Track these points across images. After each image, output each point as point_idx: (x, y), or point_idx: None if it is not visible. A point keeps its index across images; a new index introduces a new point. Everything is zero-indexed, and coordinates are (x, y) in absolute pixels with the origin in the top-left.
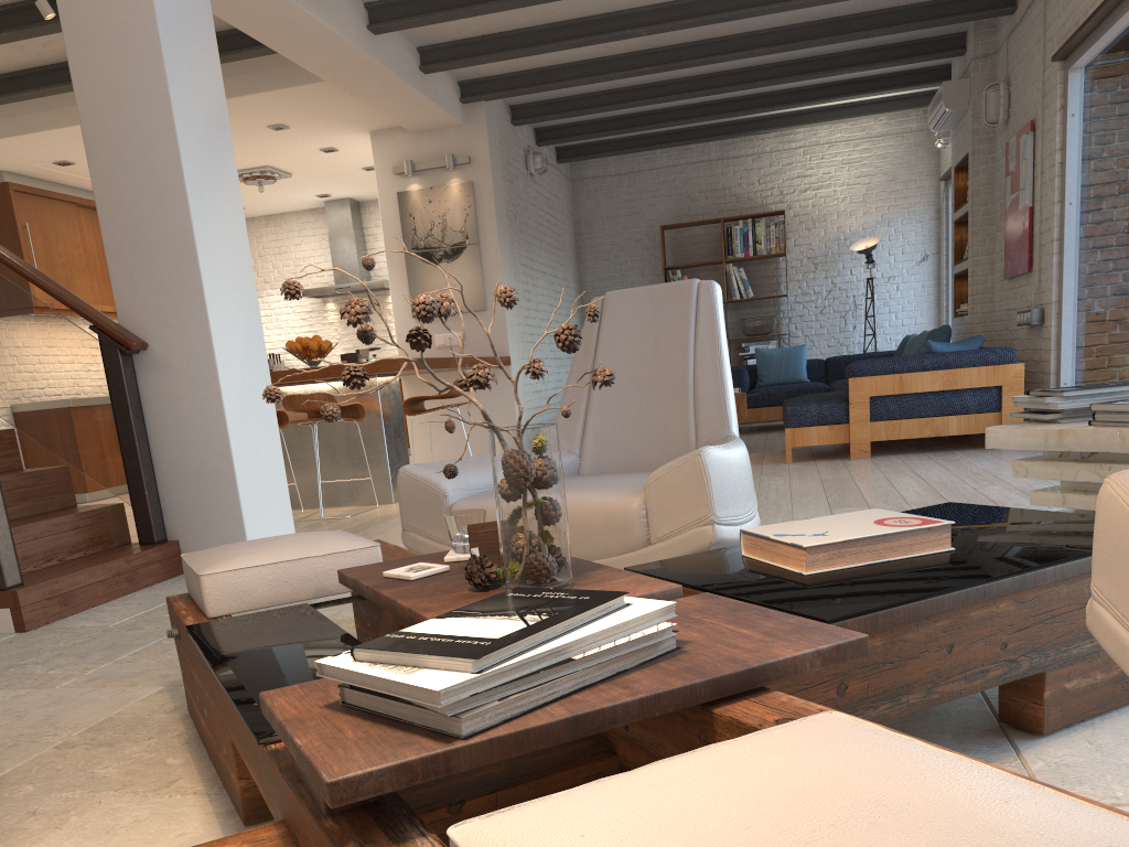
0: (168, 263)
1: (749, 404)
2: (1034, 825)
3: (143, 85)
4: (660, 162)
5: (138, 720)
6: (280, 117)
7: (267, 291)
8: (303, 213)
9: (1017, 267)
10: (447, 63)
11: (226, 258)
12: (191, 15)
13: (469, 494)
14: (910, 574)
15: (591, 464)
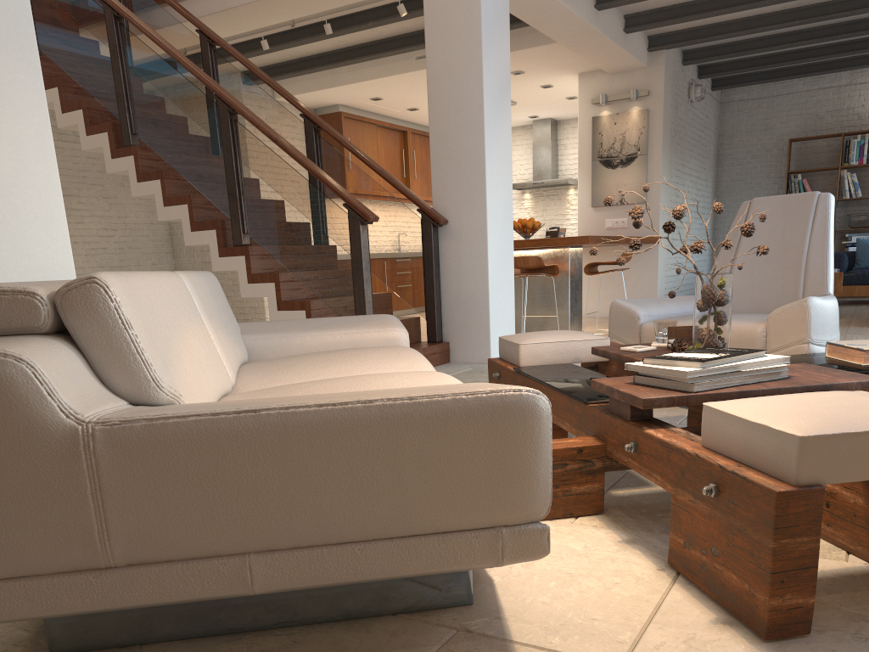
0: (466, 171)
1: (844, 282)
2: None
3: (467, 63)
4: (796, 88)
5: None
6: (520, 66)
7: None
8: (516, 129)
9: None
10: (644, 26)
11: (499, 169)
12: (498, 17)
13: (651, 319)
14: None
15: None
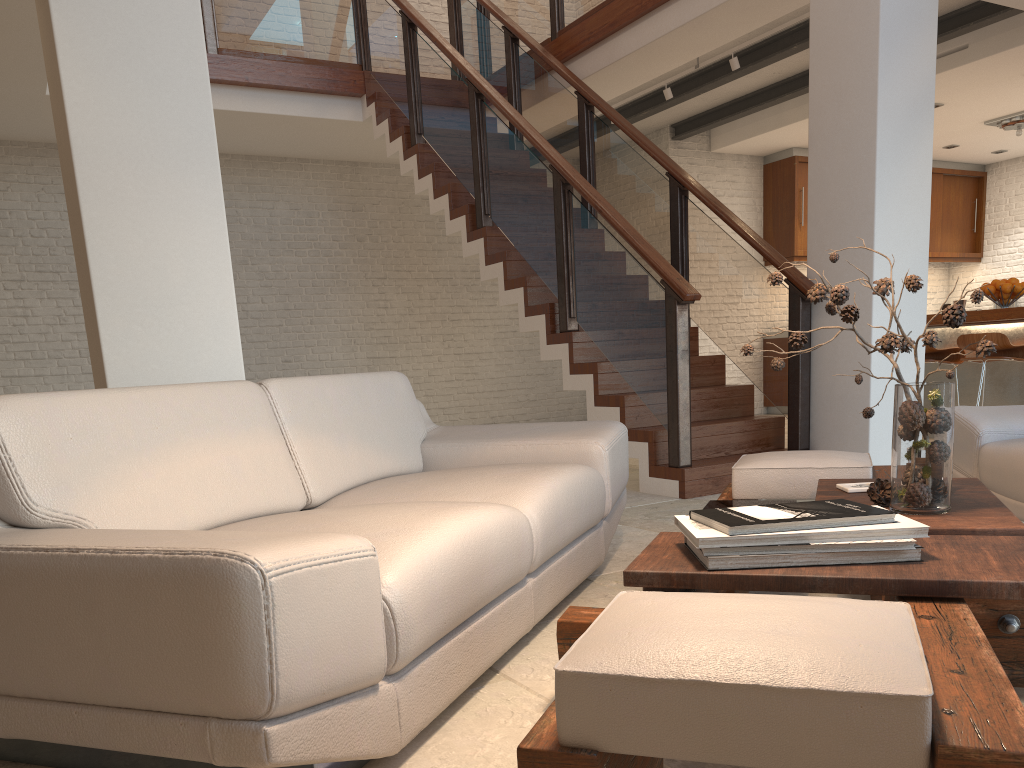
0: (850, 226)
1: None
2: (845, 654)
3: (859, 83)
4: None
5: None
6: None
7: (1015, 229)
8: None
9: None
10: None
11: (902, 219)
12: (914, 13)
13: (1008, 438)
14: None
15: None
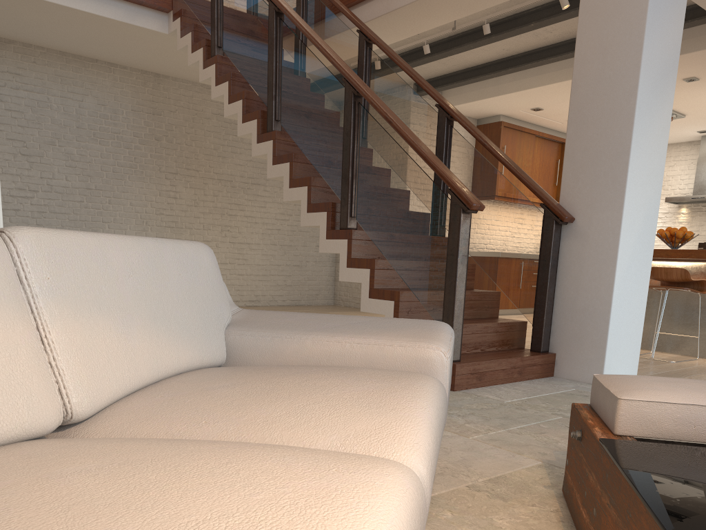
0: (605, 163)
1: None
2: None
3: (625, 38)
4: None
5: (523, 485)
6: (695, 71)
7: None
8: (681, 144)
9: None
10: None
11: (647, 162)
12: None
13: None
14: None
15: None
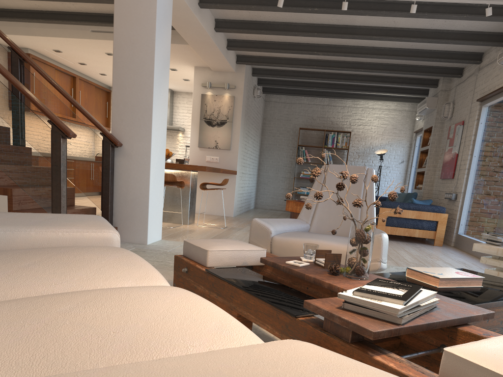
0: (138, 113)
1: None
2: None
3: (144, 41)
4: (303, 101)
5: None
6: None
7: None
8: None
9: (447, 175)
10: (238, 48)
11: (160, 116)
12: (166, 16)
13: (276, 233)
14: (475, 293)
15: (314, 229)
